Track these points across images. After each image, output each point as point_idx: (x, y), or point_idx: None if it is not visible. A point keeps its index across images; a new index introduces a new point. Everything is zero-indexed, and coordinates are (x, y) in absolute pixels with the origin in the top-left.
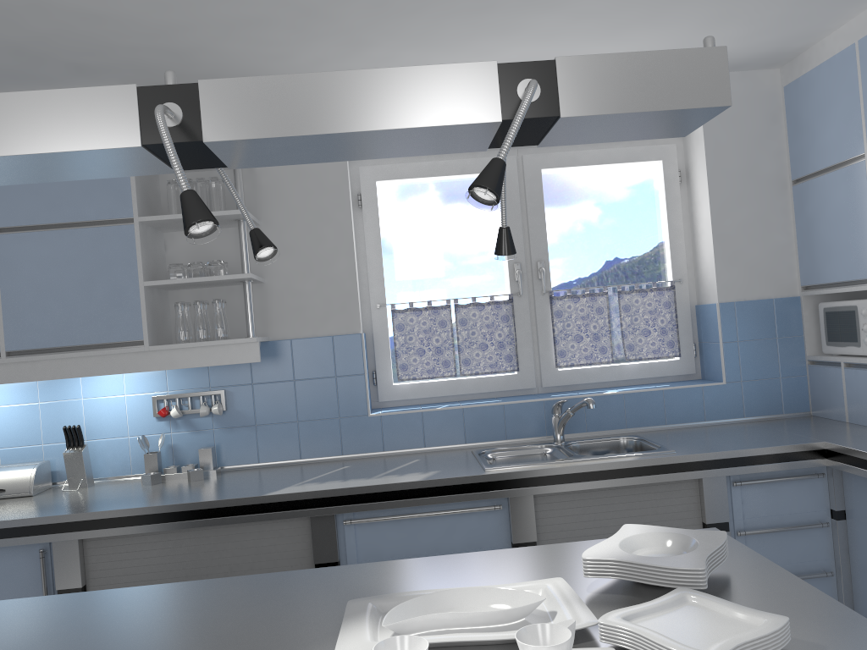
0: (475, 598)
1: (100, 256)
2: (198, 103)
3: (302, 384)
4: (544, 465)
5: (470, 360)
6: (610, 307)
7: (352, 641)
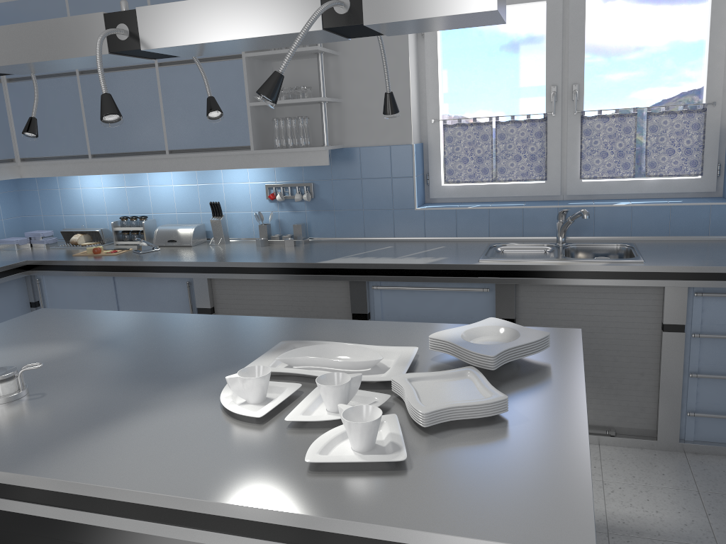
0: (350, 352)
1: (221, 83)
2: (137, 23)
3: (367, 182)
4: (527, 261)
5: (505, 169)
6: (641, 127)
7: (258, 364)
